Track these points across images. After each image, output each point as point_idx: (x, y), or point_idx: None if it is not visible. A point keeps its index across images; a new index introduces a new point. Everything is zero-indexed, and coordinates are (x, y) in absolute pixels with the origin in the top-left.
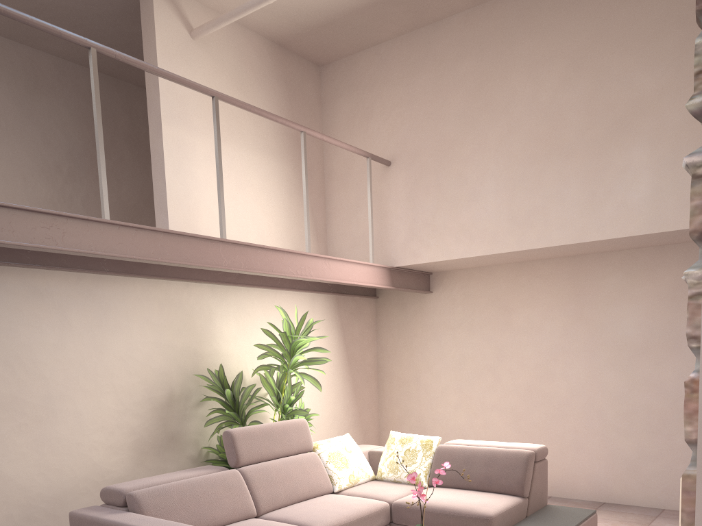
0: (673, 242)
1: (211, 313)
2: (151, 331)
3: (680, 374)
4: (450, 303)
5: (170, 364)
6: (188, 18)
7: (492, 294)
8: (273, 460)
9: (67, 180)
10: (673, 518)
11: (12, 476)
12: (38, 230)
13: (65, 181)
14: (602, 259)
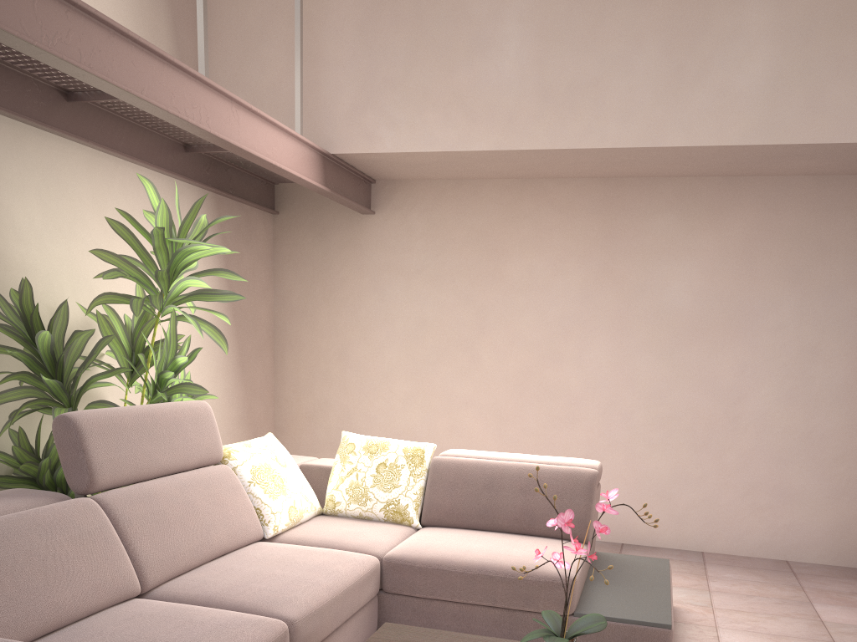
0: (758, 171)
1: None
2: None
3: (741, 367)
4: (404, 233)
5: None
6: None
7: (475, 226)
8: (158, 480)
9: None
10: (725, 564)
11: None
12: None
13: None
14: (648, 187)
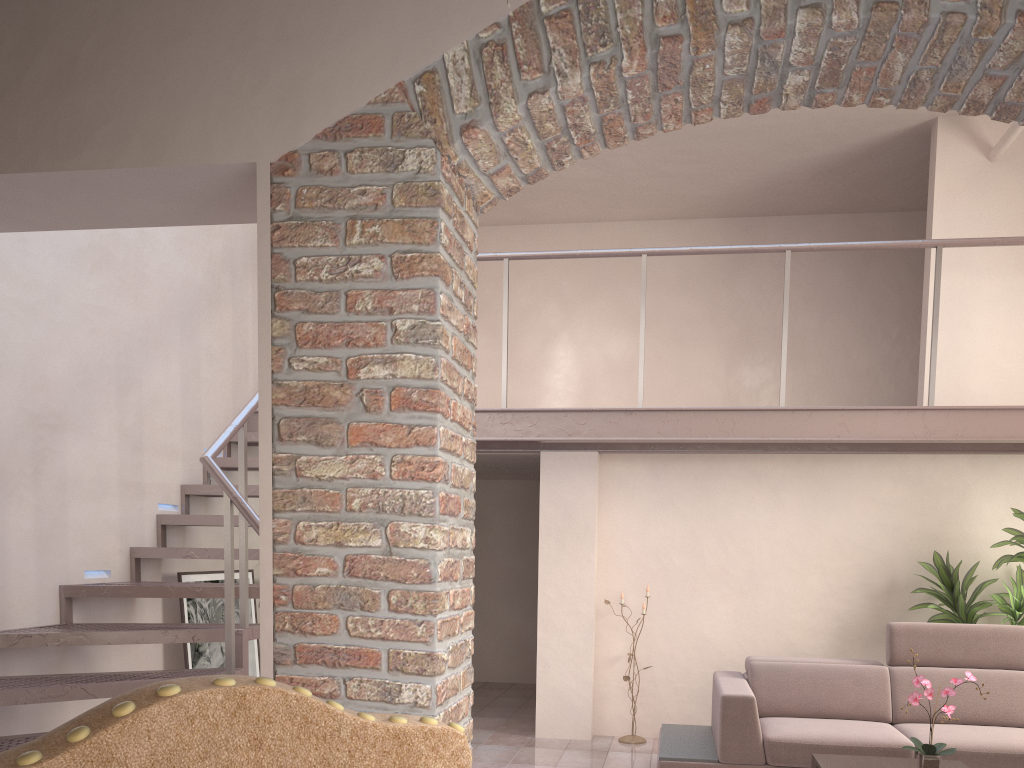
0: None
1: (966, 489)
2: (876, 511)
3: None
4: None
5: (896, 548)
6: (987, 140)
7: None
8: (947, 668)
9: (895, 344)
10: None
11: (711, 638)
12: (714, 425)
13: (892, 346)
14: None
